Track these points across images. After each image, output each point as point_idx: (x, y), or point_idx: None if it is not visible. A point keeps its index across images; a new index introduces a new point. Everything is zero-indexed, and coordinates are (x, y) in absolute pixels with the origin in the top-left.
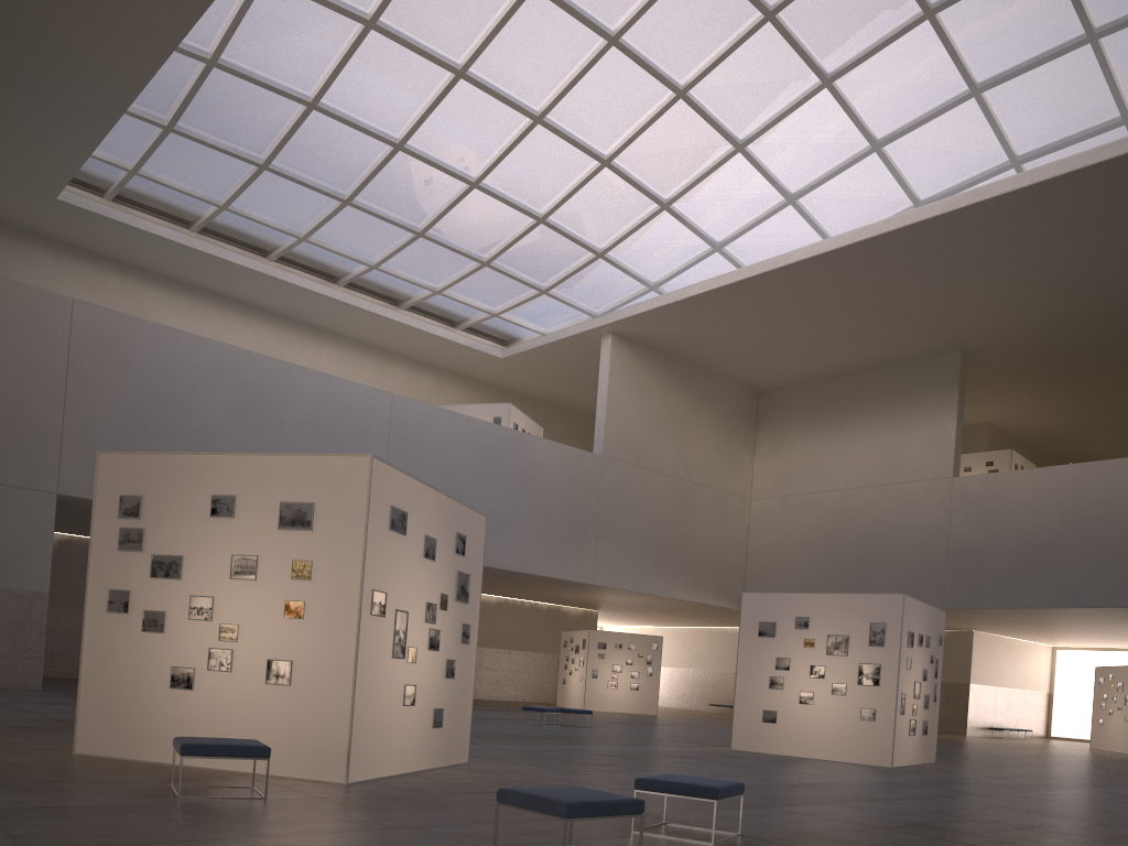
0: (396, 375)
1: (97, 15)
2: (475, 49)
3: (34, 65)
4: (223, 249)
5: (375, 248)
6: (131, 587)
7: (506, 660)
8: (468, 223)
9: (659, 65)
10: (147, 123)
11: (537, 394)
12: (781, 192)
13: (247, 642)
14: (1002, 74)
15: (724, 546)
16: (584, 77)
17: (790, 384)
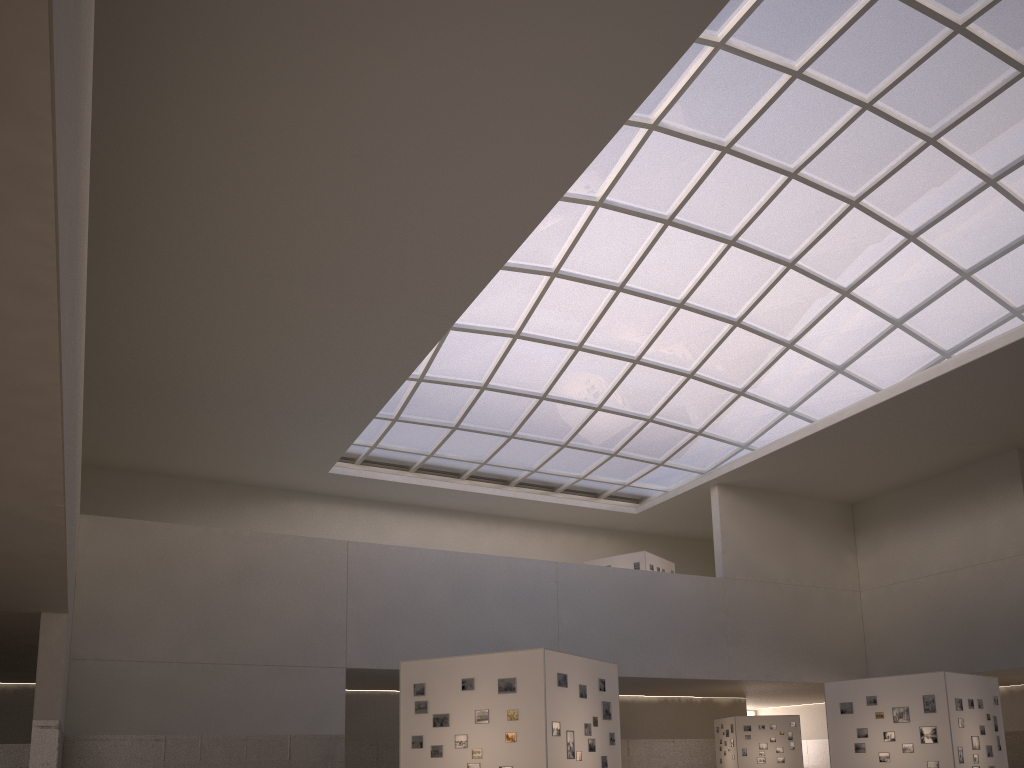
0: (558, 538)
1: (356, 380)
2: (586, 332)
3: (320, 409)
4: (431, 480)
5: (533, 459)
6: (423, 733)
7: (671, 747)
8: (597, 431)
9: (716, 310)
10: (381, 419)
11: (668, 533)
12: (829, 366)
13: (487, 758)
14: (983, 260)
15: (841, 633)
16: (664, 330)
17: (876, 494)
